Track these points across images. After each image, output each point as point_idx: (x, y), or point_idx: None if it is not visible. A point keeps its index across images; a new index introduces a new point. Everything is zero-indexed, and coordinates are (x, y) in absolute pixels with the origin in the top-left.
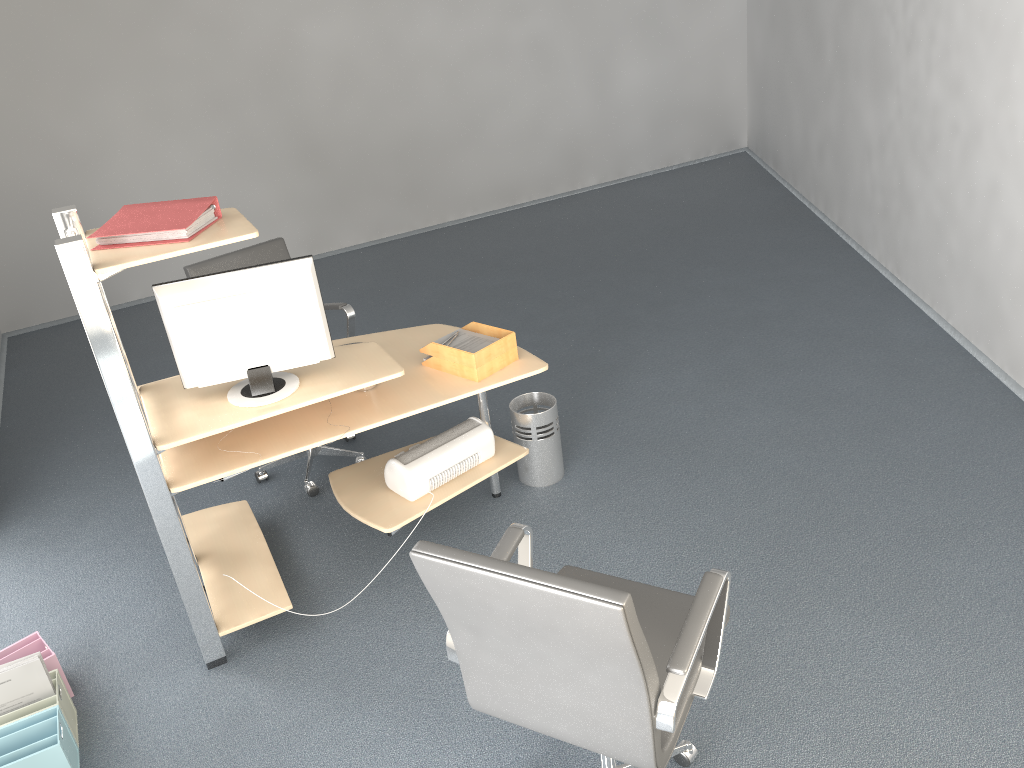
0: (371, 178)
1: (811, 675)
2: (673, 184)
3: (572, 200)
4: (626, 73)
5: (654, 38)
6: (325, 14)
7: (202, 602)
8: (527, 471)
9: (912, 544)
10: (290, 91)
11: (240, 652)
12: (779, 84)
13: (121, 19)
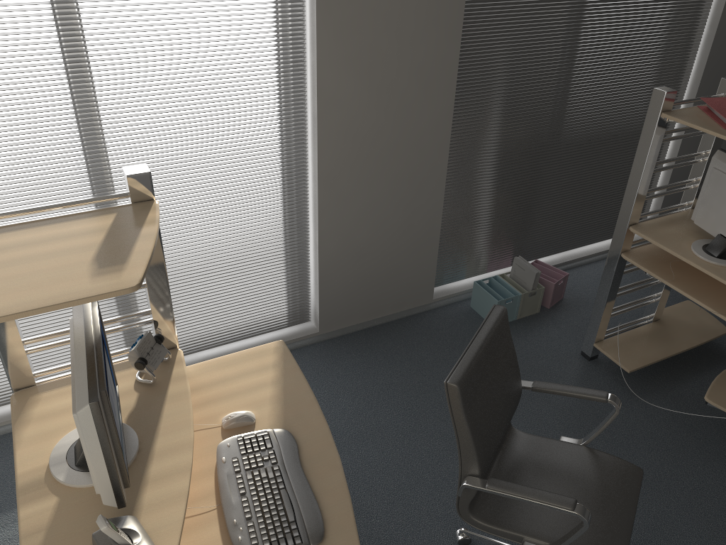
0: None
1: None
2: None
3: None
4: None
5: None
6: None
7: (597, 321)
8: None
9: None
10: None
11: (598, 365)
12: None
13: None
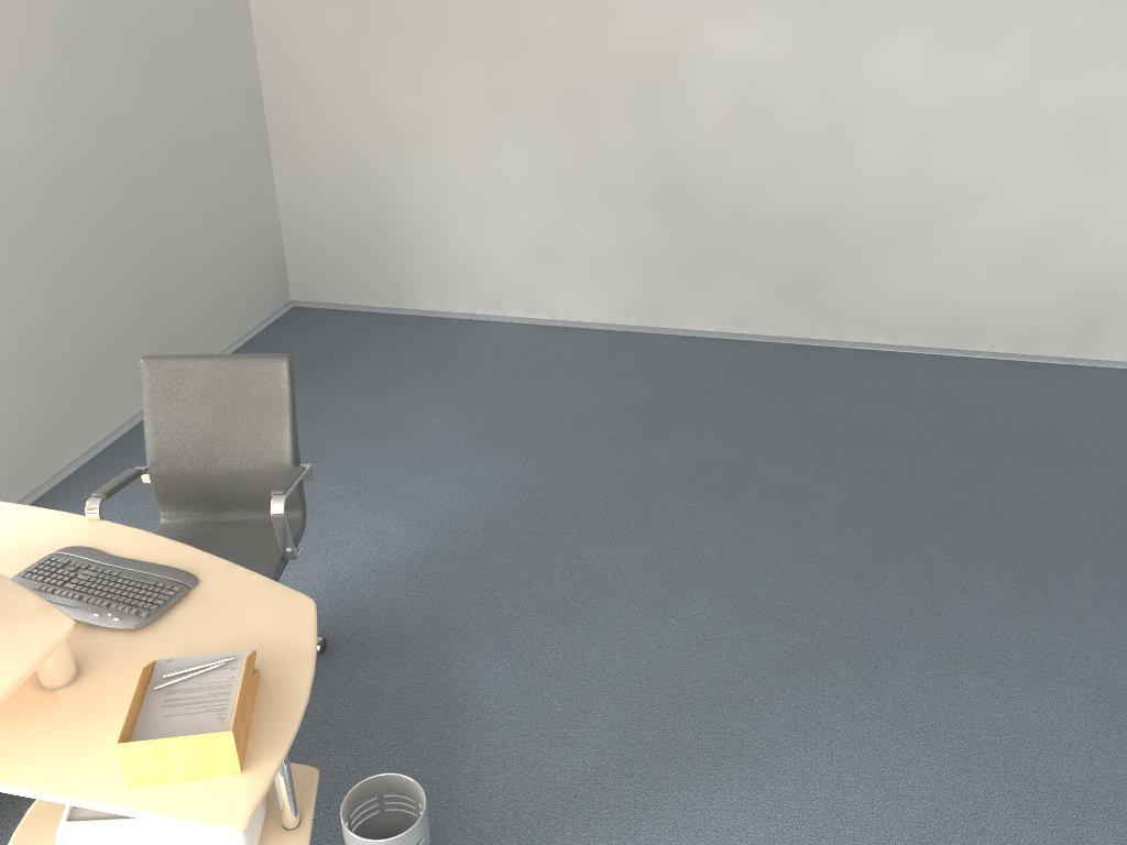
0: (748, 251)
1: None
2: None
3: (1057, 375)
4: None
5: None
6: (746, 15)
7: None
8: None
9: None
10: (668, 110)
11: None
12: None
13: None
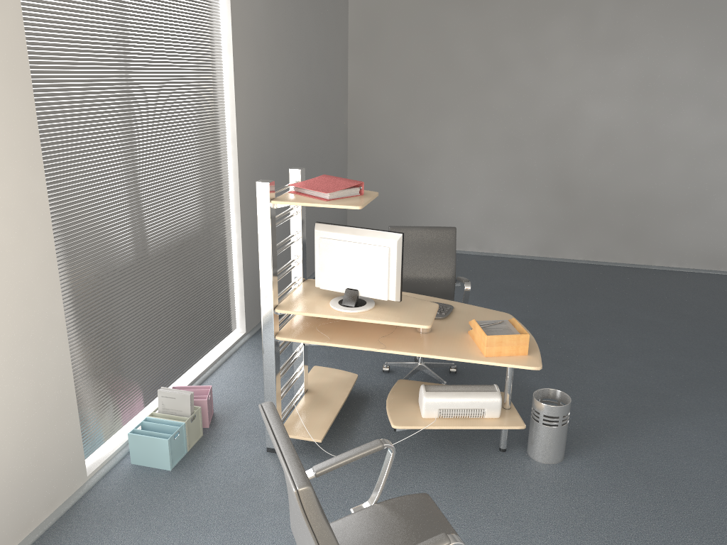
0: (602, 217)
1: None
2: None
3: None
4: None
5: None
6: (606, 99)
7: None
8: (530, 444)
9: None
10: (563, 145)
11: None
12: None
13: (471, 80)
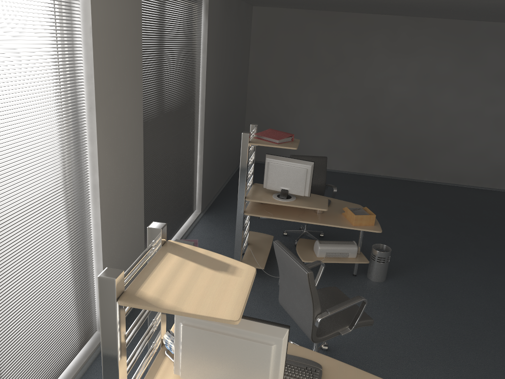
0: (396, 151)
1: (411, 378)
2: None
3: (488, 192)
4: None
5: None
6: (402, 82)
7: (239, 252)
8: (369, 272)
9: (499, 370)
10: (375, 107)
11: None
12: None
13: (324, 66)
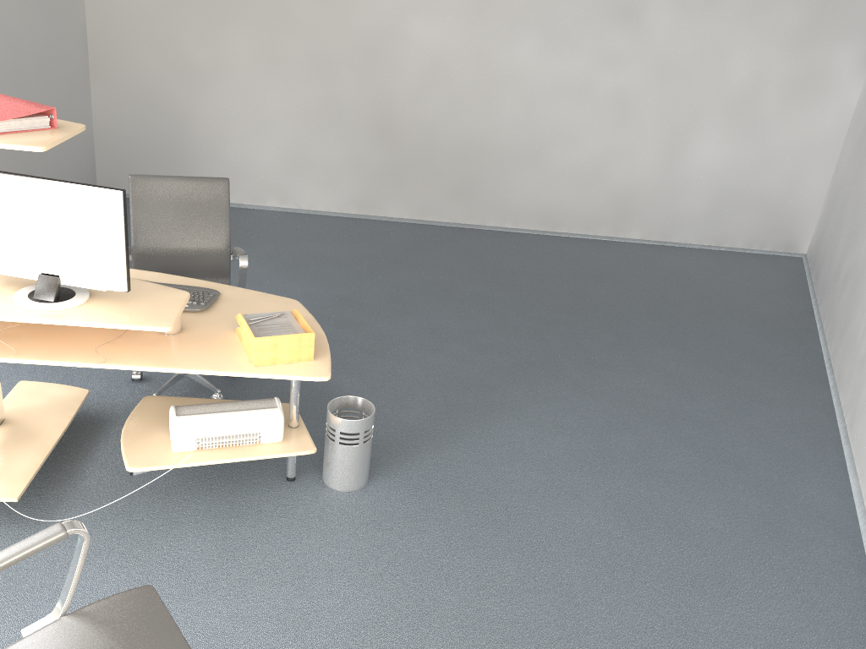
0: (430, 166)
1: None
2: (708, 263)
3: (607, 245)
4: (702, 148)
5: (741, 124)
6: (434, 16)
7: None
8: (326, 469)
9: None
10: (384, 72)
11: None
12: (843, 203)
13: None
